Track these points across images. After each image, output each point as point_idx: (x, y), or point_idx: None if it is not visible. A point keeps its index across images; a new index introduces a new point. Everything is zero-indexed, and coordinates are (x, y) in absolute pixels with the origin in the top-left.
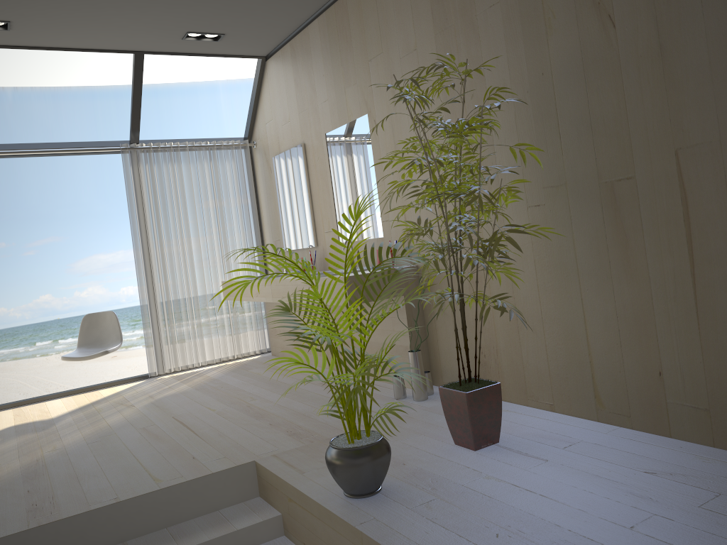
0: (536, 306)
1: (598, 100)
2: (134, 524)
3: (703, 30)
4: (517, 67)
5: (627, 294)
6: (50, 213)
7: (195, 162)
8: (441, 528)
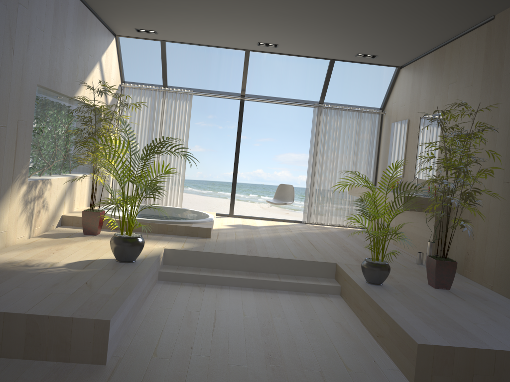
0: (496, 234)
1: None
2: (283, 269)
3: None
4: None
5: None
6: (271, 125)
7: (349, 118)
8: (396, 300)
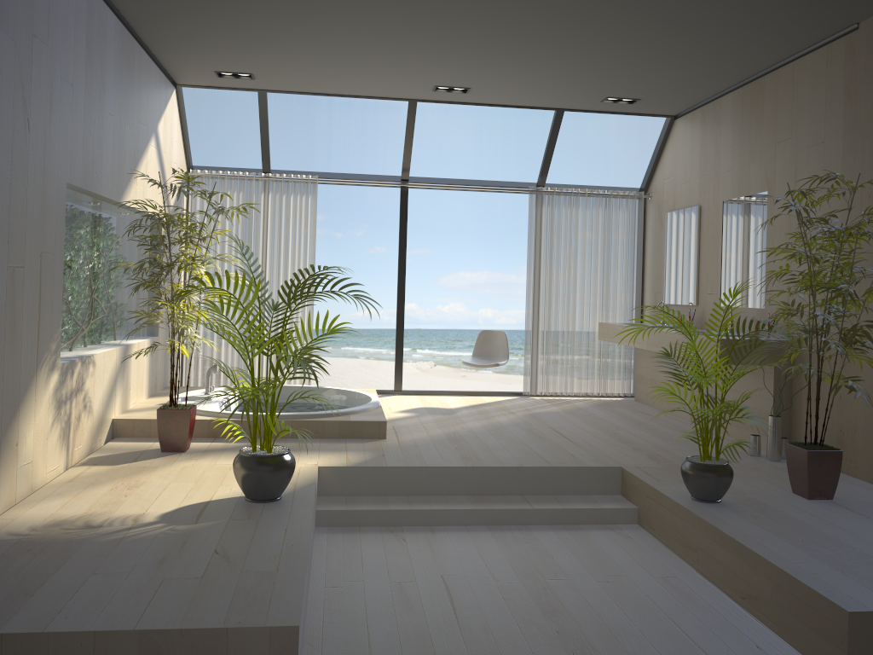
0: None
1: None
2: (530, 485)
3: None
4: None
5: None
6: (427, 225)
7: (591, 208)
8: (760, 528)
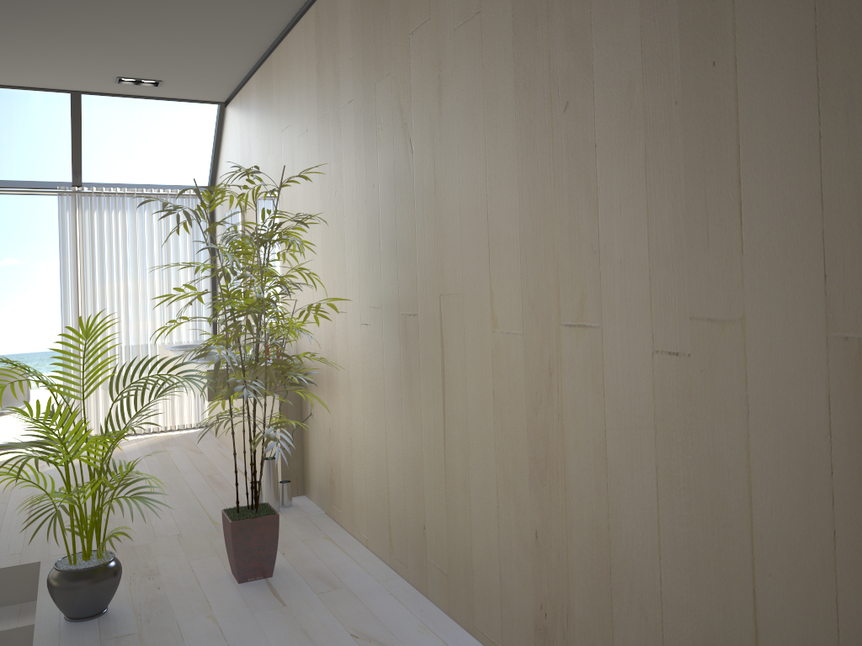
0: (362, 432)
1: (402, 226)
2: None
3: (458, 176)
4: (361, 172)
5: (410, 438)
6: None
7: (143, 211)
8: None
